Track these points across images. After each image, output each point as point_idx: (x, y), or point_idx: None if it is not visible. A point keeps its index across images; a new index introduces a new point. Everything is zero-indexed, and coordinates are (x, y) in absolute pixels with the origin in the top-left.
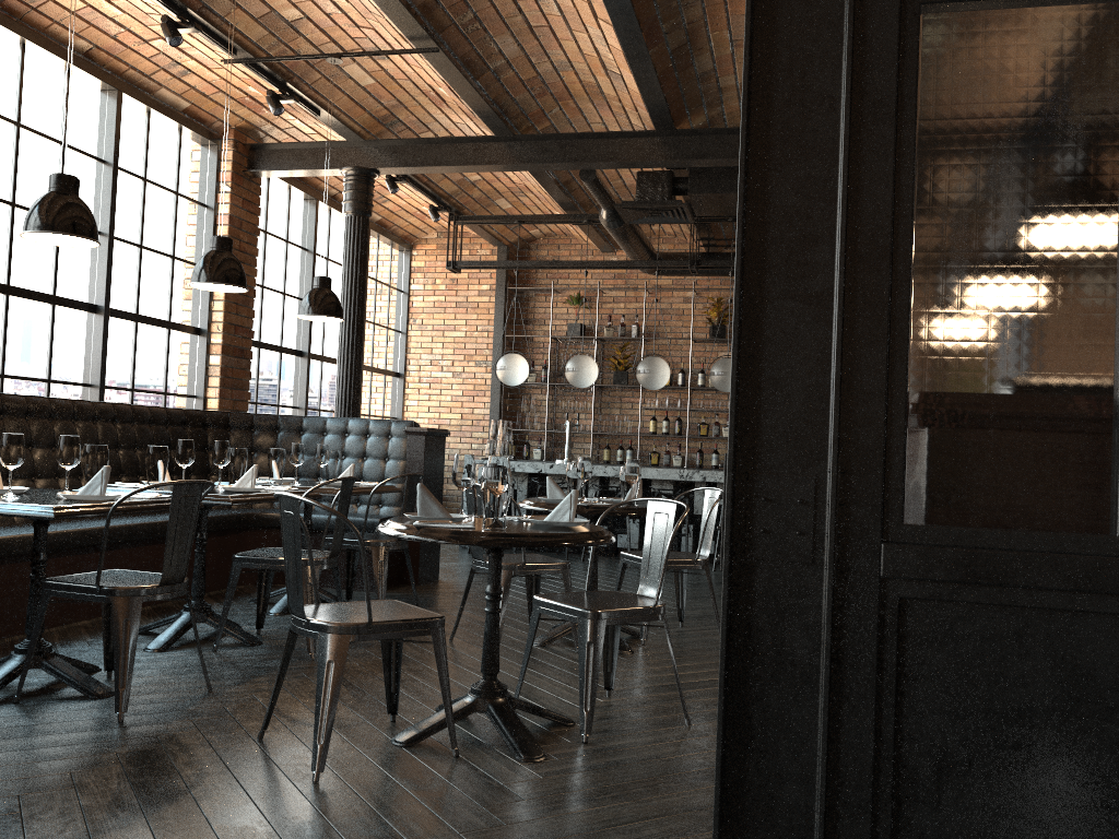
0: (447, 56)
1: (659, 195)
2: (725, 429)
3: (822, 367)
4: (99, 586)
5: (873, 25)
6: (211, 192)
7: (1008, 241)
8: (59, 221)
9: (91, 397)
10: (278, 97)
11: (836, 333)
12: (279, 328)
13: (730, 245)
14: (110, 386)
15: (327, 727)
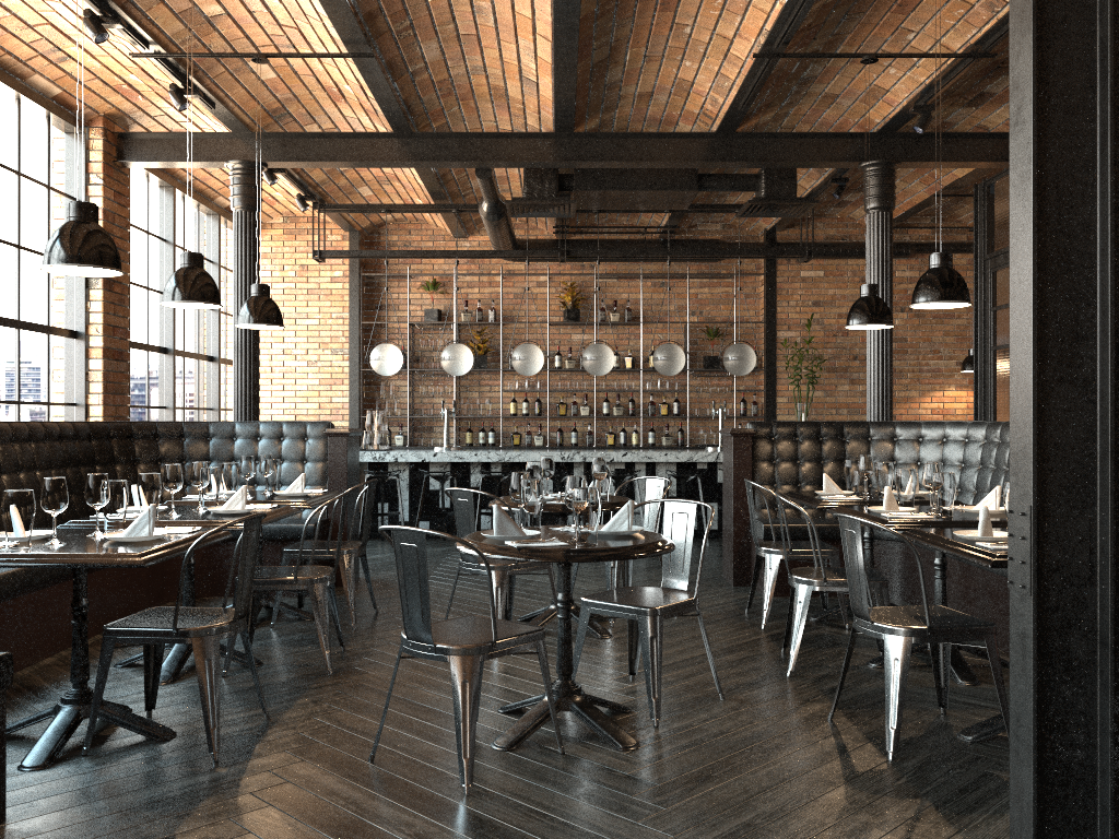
0: (377, 60)
1: (547, 191)
2: (583, 408)
3: (1090, 435)
4: (175, 628)
5: None
6: (80, 184)
7: None
8: (90, 253)
9: None
10: (180, 91)
11: (1109, 411)
12: (145, 325)
13: (582, 232)
14: None
15: (470, 742)
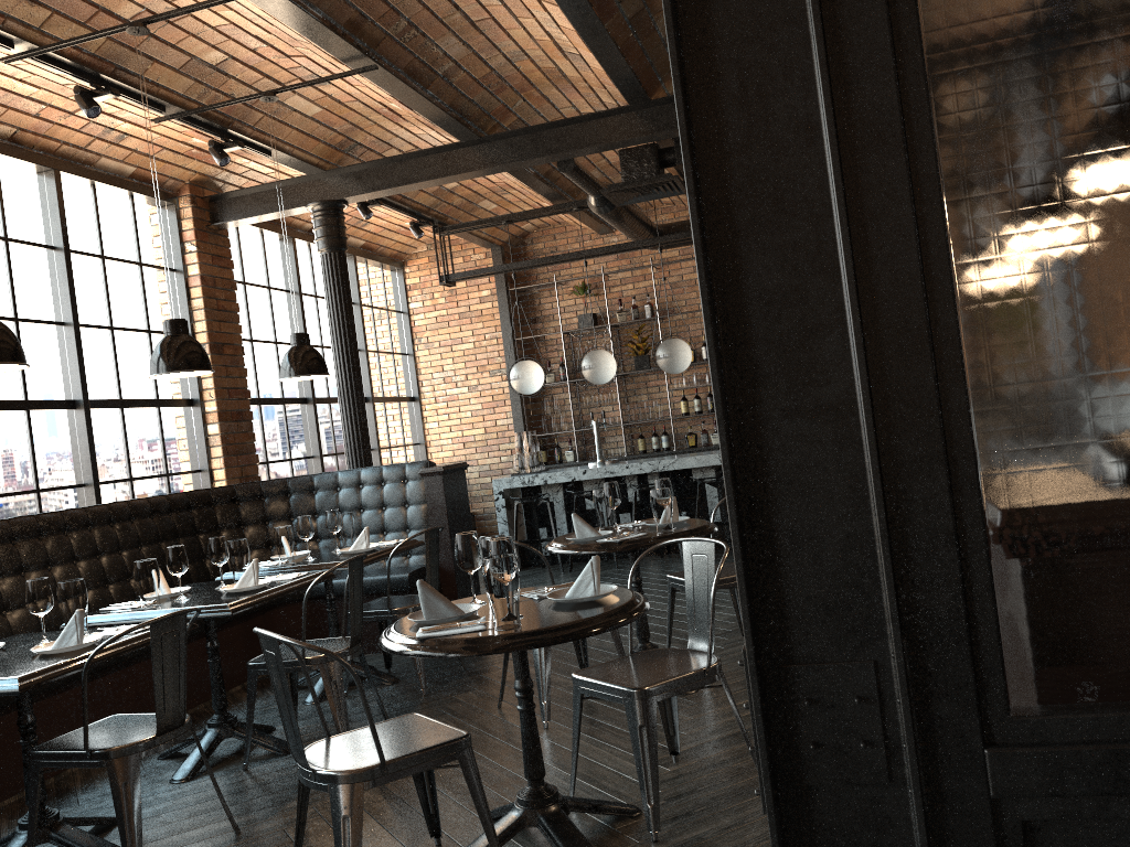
0: (388, 71)
1: (646, 171)
2: None
3: (858, 507)
4: (90, 750)
5: (850, 14)
6: (177, 255)
7: (1097, 293)
8: None
9: (87, 497)
10: (221, 146)
11: (870, 464)
12: (277, 379)
13: None
14: (106, 480)
15: None
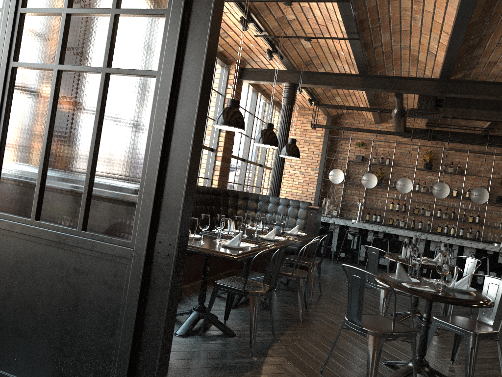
0: (359, 41)
1: (429, 106)
2: (427, 212)
3: None
4: (243, 289)
5: None
6: (223, 88)
7: None
8: (234, 121)
9: None
10: (270, 52)
11: None
12: (238, 148)
13: (440, 126)
14: None
15: None
